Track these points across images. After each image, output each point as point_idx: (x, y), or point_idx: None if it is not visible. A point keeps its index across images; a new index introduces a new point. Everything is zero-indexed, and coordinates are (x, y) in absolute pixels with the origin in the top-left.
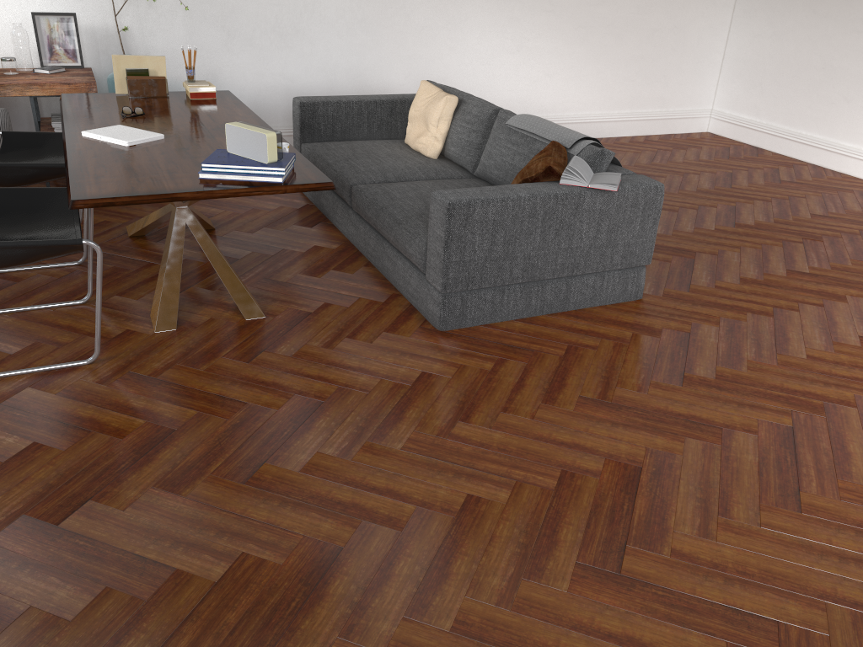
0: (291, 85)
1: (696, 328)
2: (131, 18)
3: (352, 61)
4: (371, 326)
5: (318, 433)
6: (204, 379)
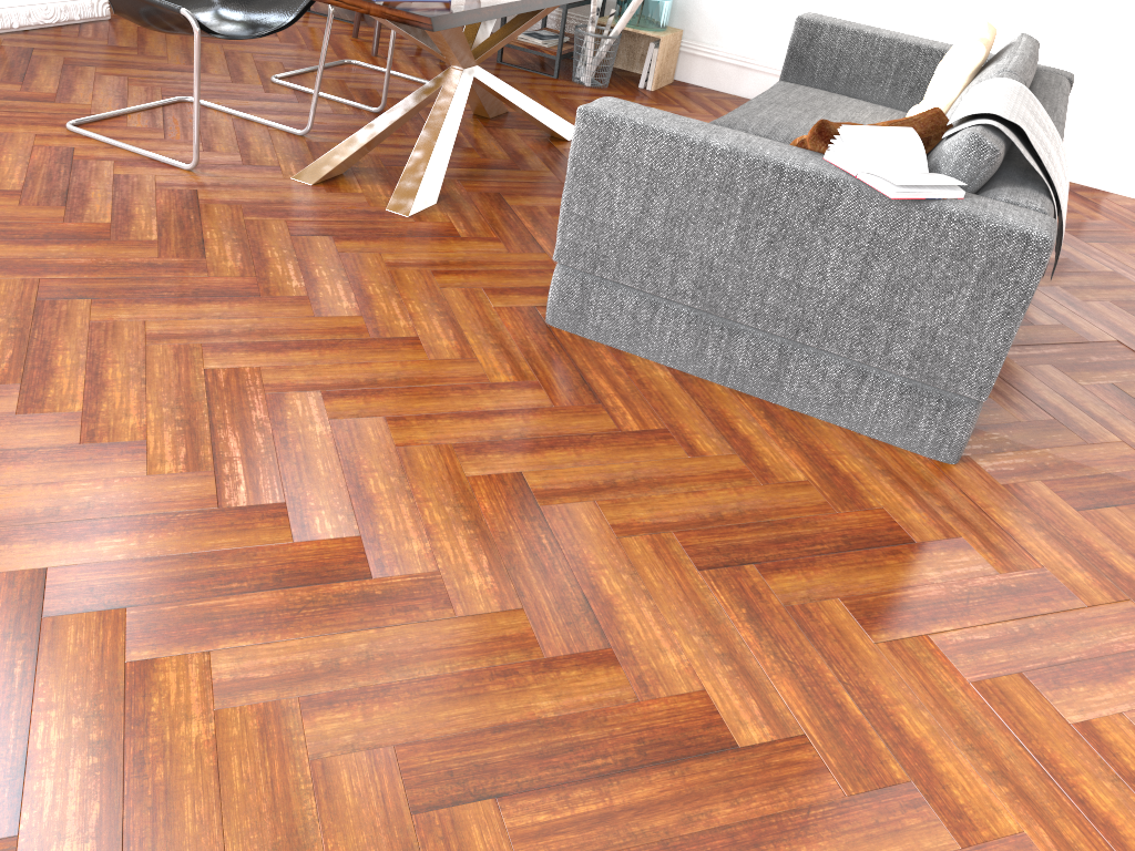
0: (881, 18)
1: (947, 546)
2: None
3: (995, 4)
4: (483, 277)
5: (185, 311)
6: (226, 225)
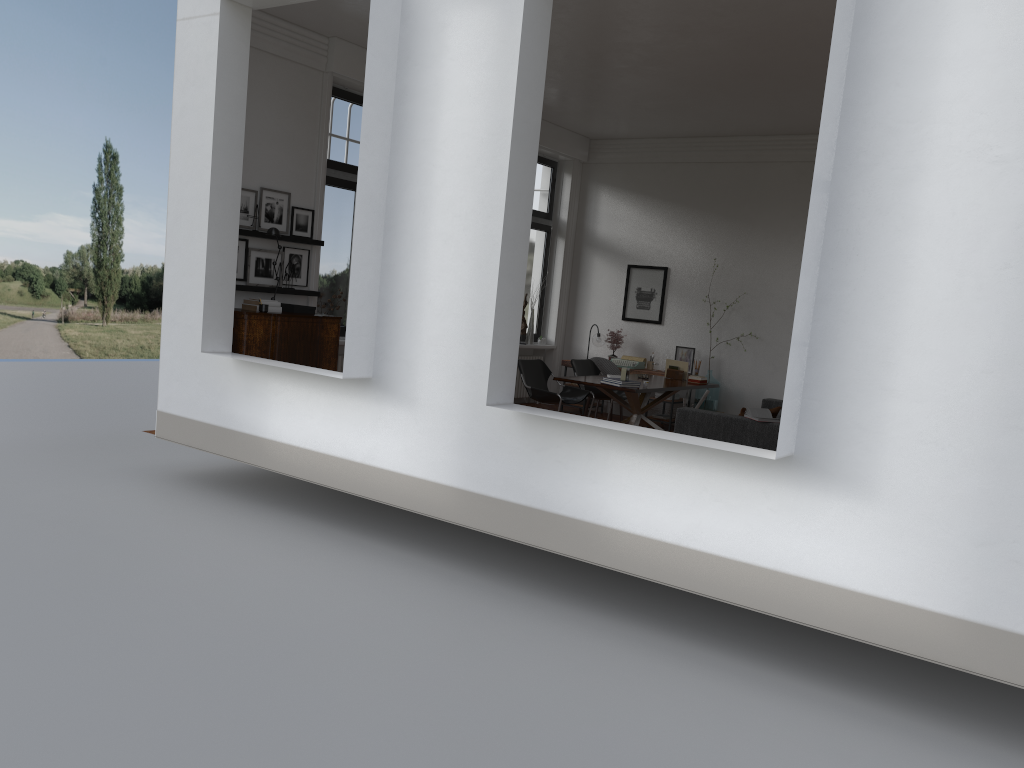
0: None
1: None
2: (725, 354)
3: None
4: None
5: None
6: None
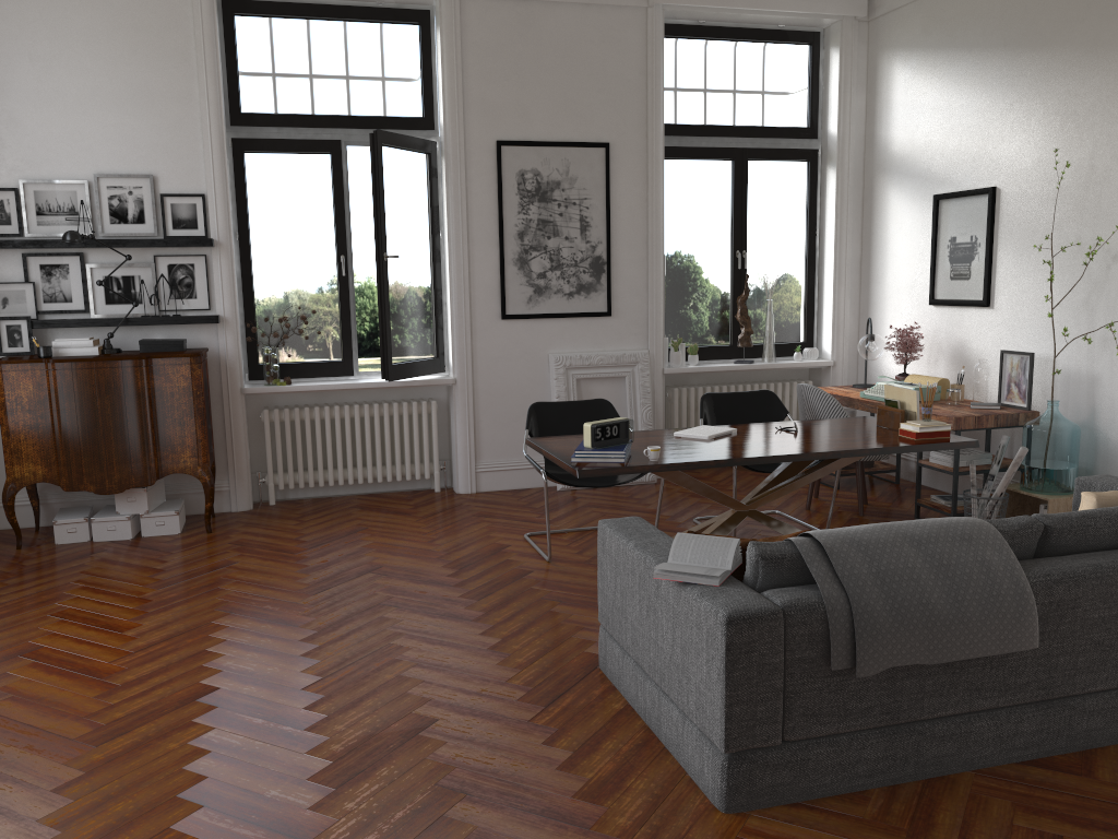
0: None
1: None
2: (1103, 362)
3: None
4: None
5: (426, 619)
6: (517, 588)
